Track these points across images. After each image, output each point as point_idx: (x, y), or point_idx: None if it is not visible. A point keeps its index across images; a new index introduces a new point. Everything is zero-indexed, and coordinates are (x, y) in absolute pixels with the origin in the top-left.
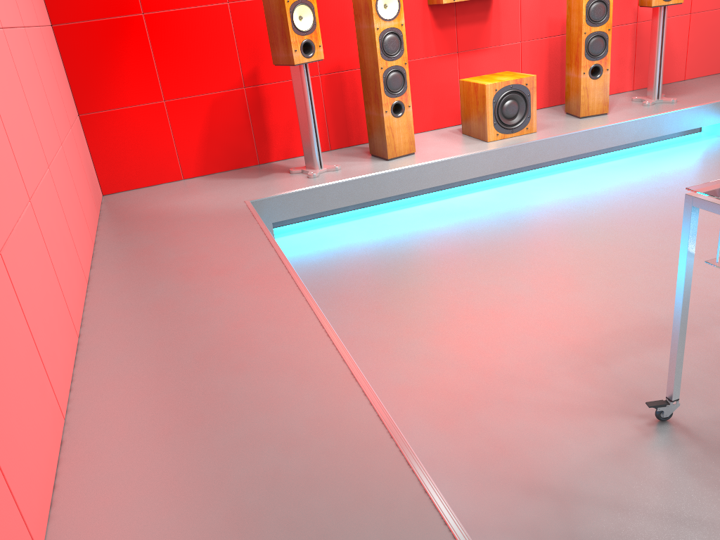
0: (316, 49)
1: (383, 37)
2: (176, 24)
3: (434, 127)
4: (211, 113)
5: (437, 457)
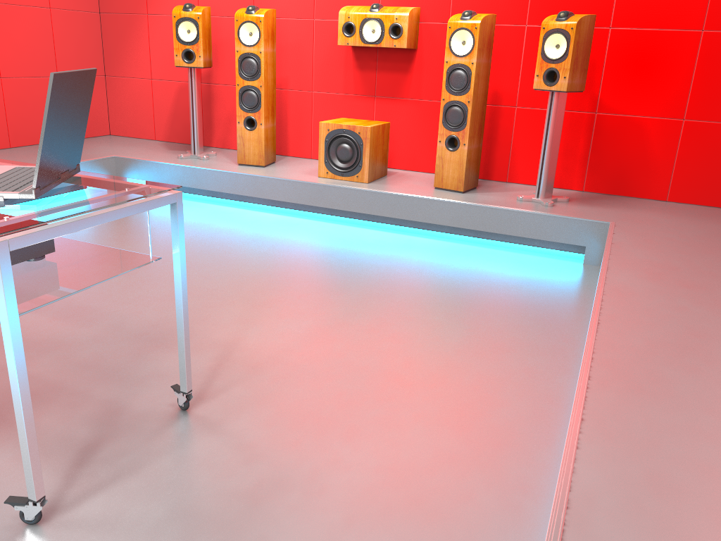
0: (196, 58)
1: (241, 59)
2: (165, 25)
3: None
4: (178, 96)
5: None
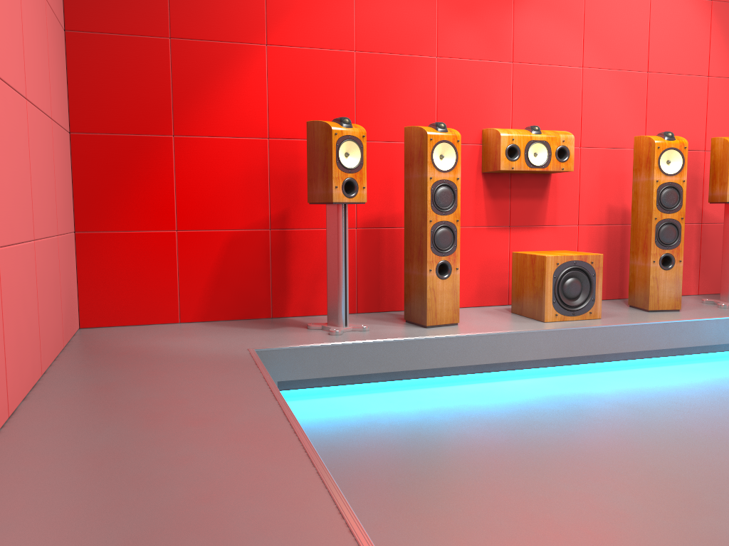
0: (359, 190)
1: (436, 188)
2: (207, 151)
3: (478, 304)
4: (228, 252)
5: None
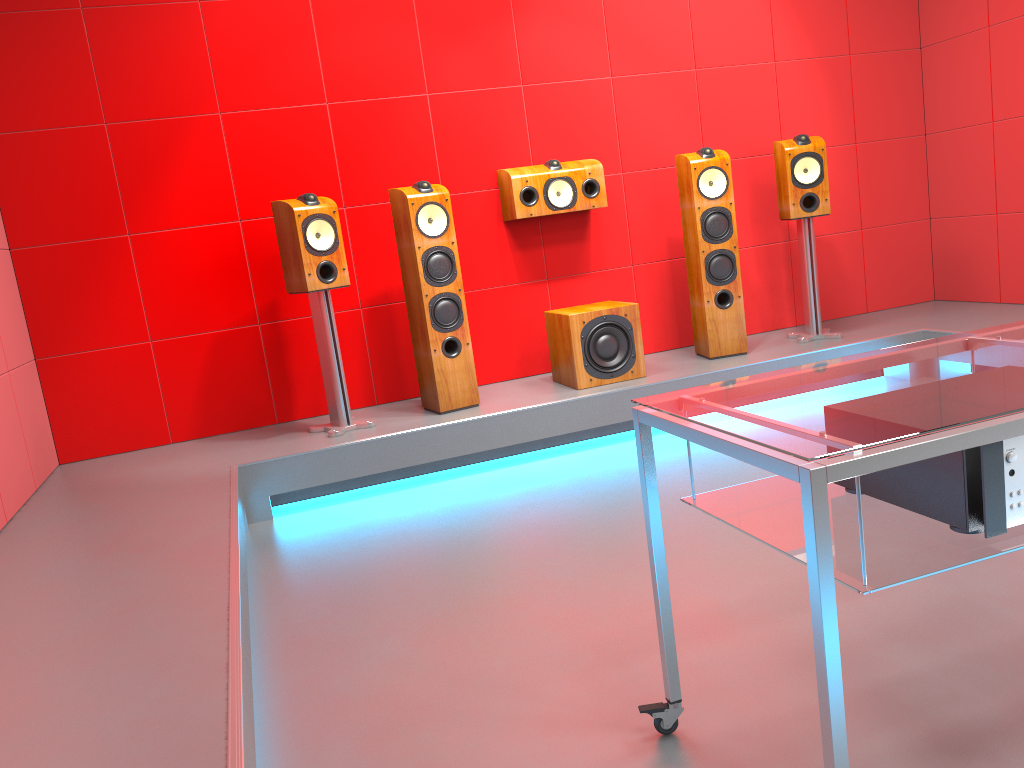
0: (338, 273)
1: (427, 257)
2: (171, 246)
3: (522, 374)
4: (214, 356)
5: None
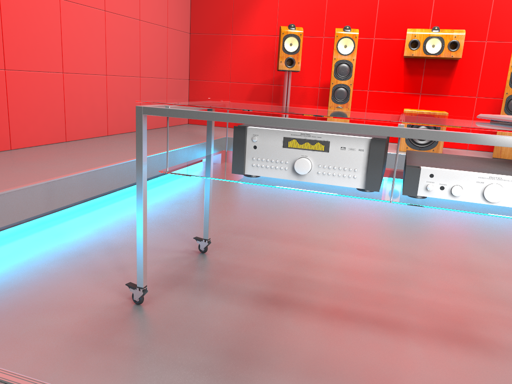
0: (295, 64)
1: (337, 64)
2: (246, 42)
3: (391, 141)
4: (251, 95)
5: (104, 222)
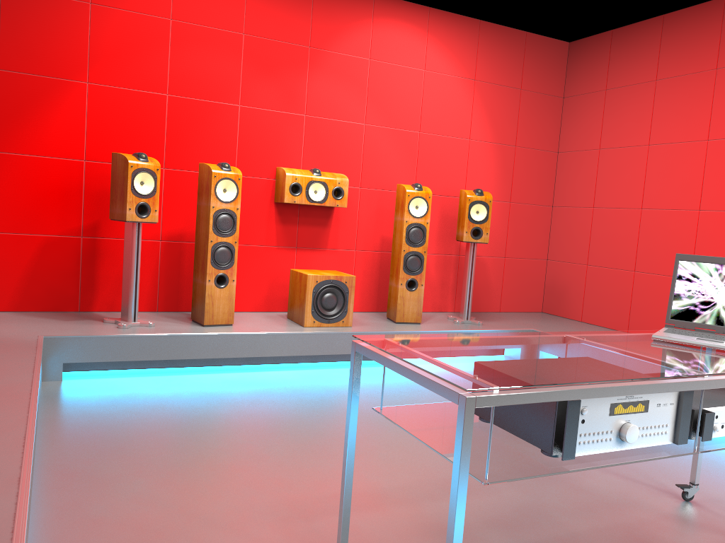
0: (151, 212)
1: (217, 215)
2: (27, 167)
3: (266, 309)
4: (41, 253)
5: None
